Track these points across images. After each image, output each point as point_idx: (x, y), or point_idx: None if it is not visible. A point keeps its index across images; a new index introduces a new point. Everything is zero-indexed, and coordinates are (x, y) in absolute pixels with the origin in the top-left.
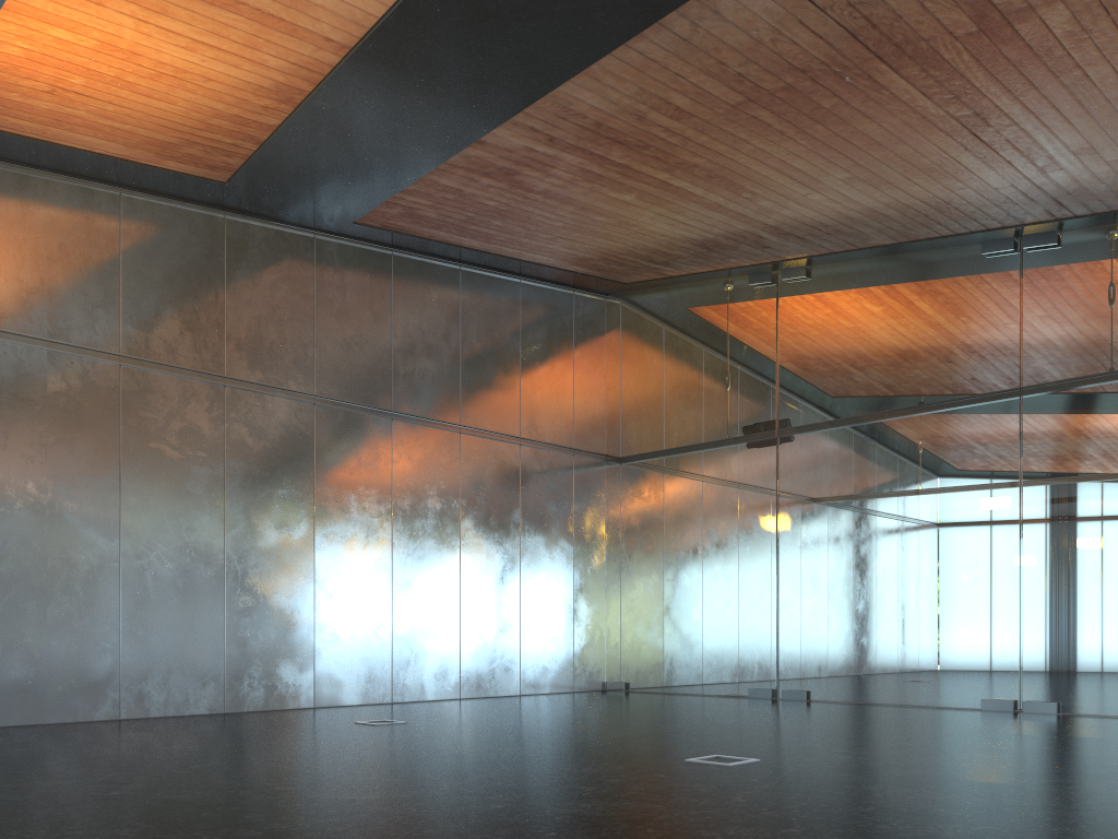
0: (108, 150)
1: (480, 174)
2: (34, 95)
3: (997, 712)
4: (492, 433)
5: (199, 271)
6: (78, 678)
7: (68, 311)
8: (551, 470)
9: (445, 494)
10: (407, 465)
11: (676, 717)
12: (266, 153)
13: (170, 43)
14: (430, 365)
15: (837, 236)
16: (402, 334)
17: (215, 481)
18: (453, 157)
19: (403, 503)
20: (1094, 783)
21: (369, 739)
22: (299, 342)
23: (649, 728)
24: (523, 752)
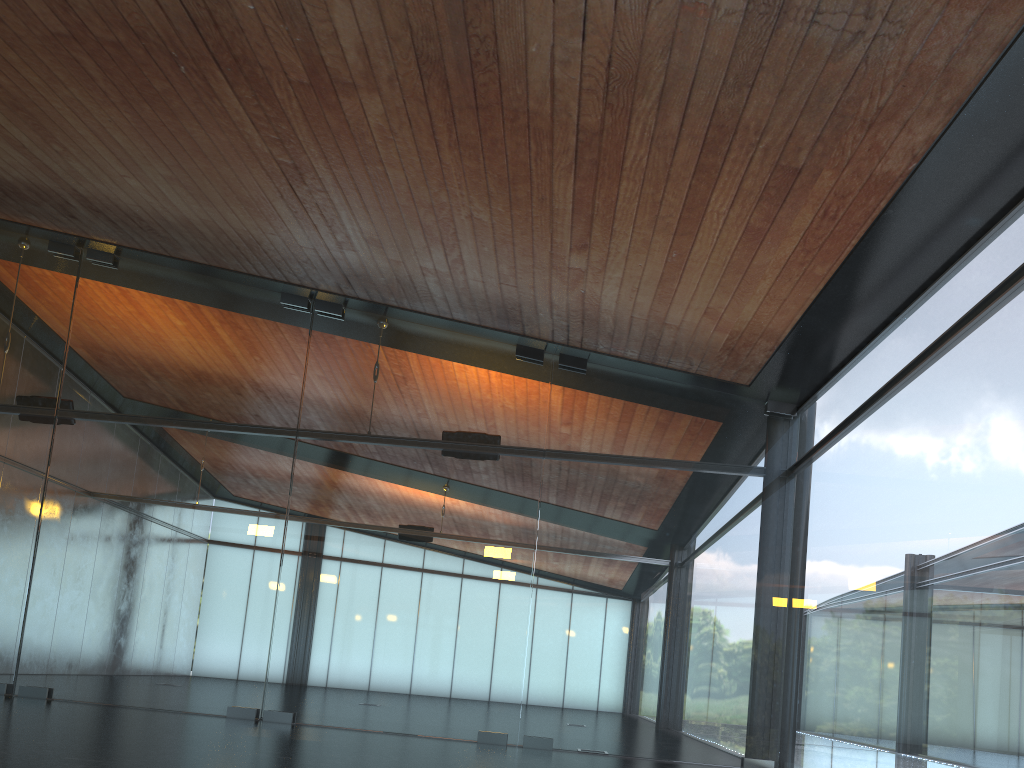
0: None
1: None
2: None
3: (241, 720)
4: None
5: None
6: None
7: None
8: None
9: None
10: None
11: None
12: None
13: None
14: None
15: (151, 235)
16: None
17: None
18: None
19: None
20: None
21: None
22: None
23: None
24: None
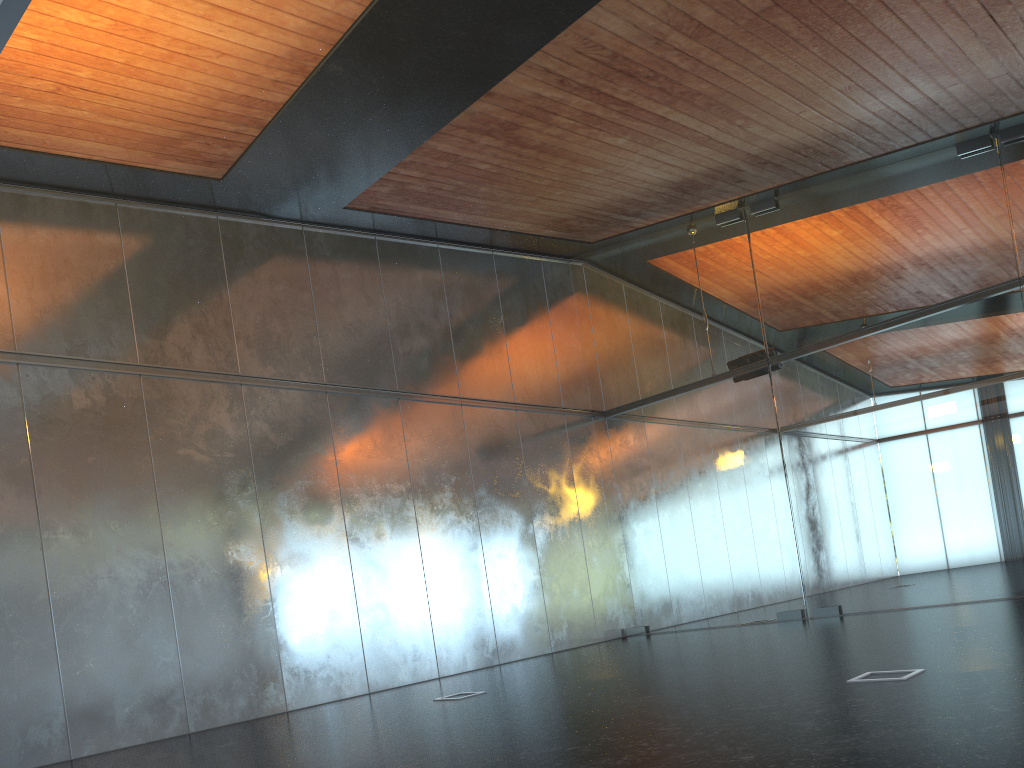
0: (107, 155)
1: (481, 133)
2: (37, 98)
3: None
4: (490, 401)
5: (201, 273)
6: (143, 698)
7: (82, 327)
8: (547, 431)
9: (457, 466)
10: (419, 442)
11: (745, 647)
12: (268, 137)
13: (188, 12)
14: (425, 342)
15: (814, 158)
16: (395, 316)
17: (245, 480)
18: (458, 116)
19: (420, 479)
20: None
21: (475, 712)
22: (304, 333)
23: (740, 660)
24: (659, 700)
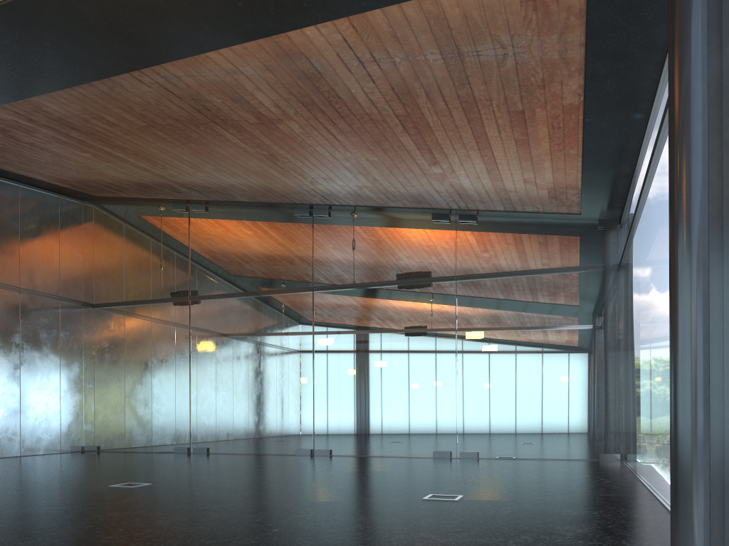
0: None
1: None
2: None
3: (302, 456)
4: None
5: None
6: None
7: None
8: (43, 310)
9: None
10: None
11: (120, 465)
12: None
13: None
14: None
15: (219, 193)
16: None
17: None
18: None
19: None
20: (304, 484)
21: None
22: None
23: (99, 471)
24: (9, 487)
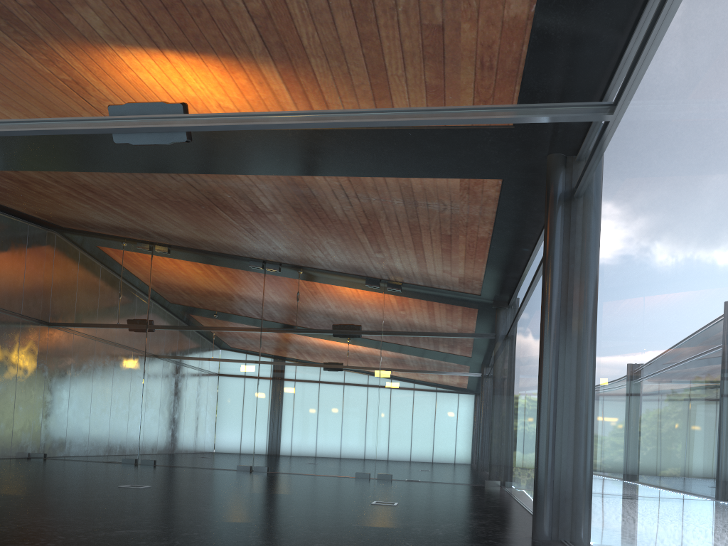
0: None
1: (6, 178)
2: None
3: (243, 471)
4: None
5: None
6: None
7: None
8: (7, 326)
9: None
10: None
11: (92, 471)
12: None
13: None
14: None
15: (186, 242)
16: None
17: None
18: None
19: None
20: (274, 492)
21: None
22: None
23: (84, 475)
24: (33, 484)
